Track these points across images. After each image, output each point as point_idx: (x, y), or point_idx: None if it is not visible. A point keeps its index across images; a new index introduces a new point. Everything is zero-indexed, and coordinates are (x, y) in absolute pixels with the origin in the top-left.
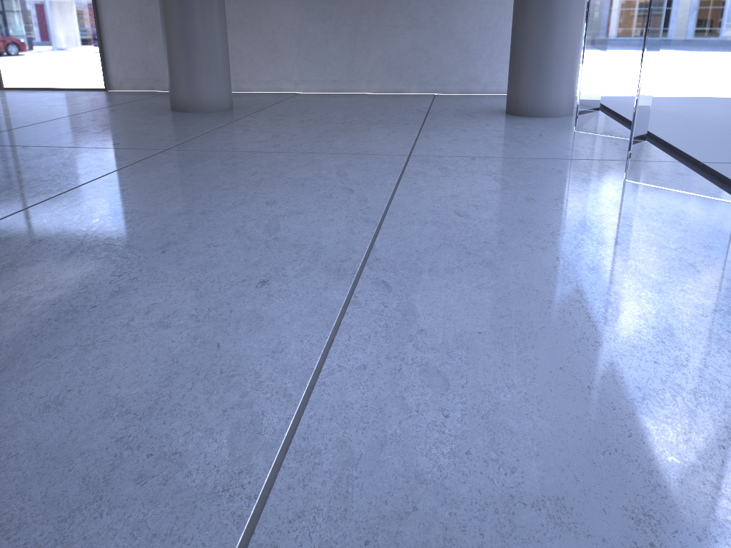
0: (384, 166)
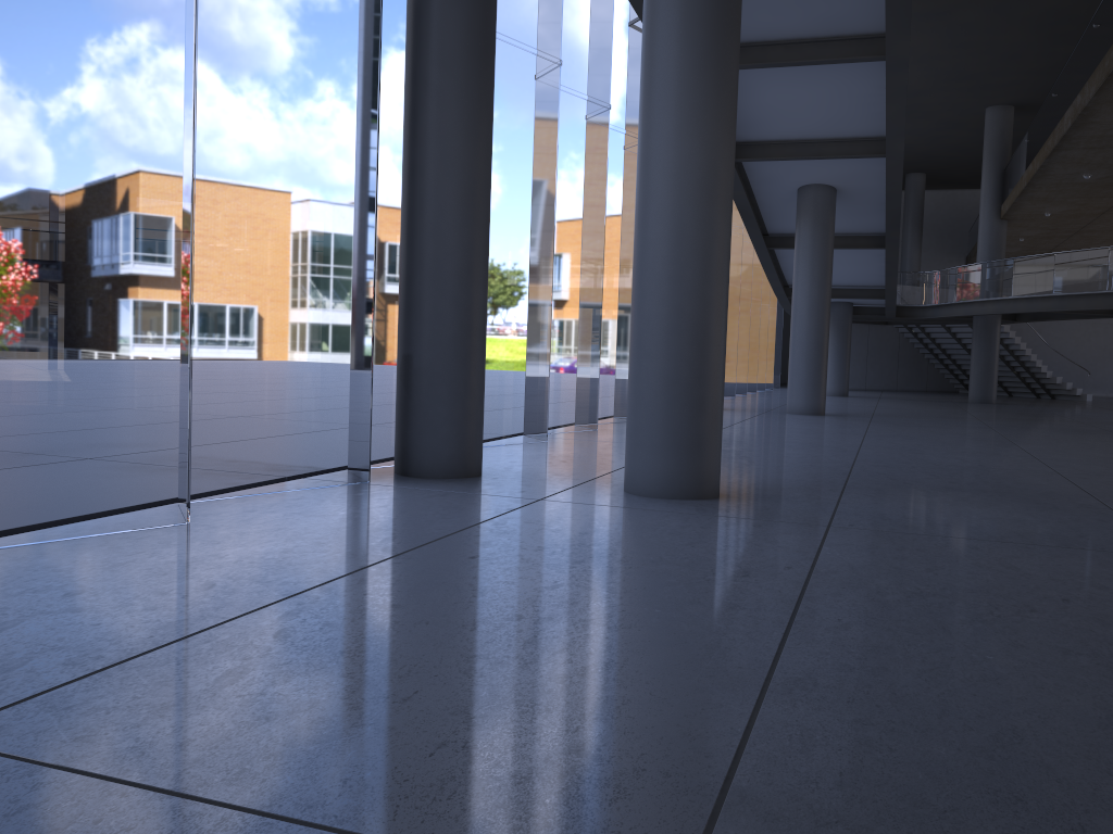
0: (101, 691)
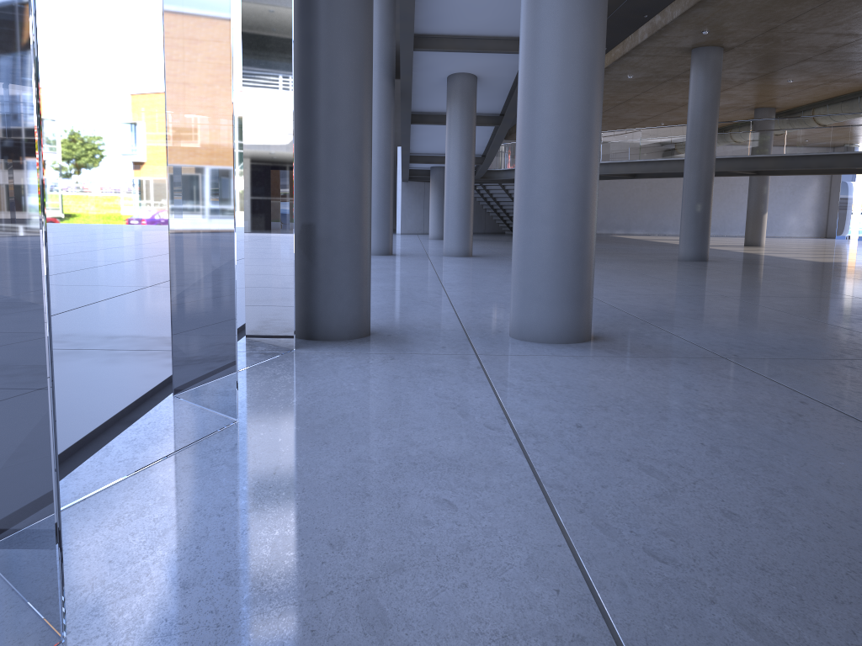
0: None
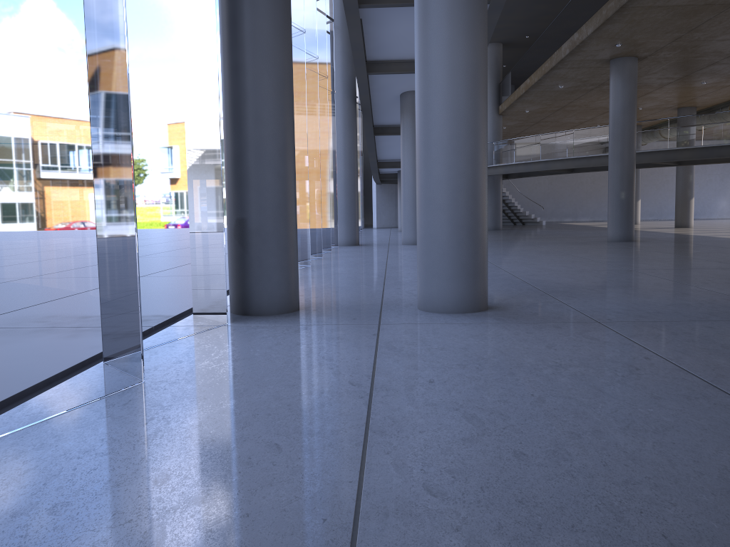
0: None
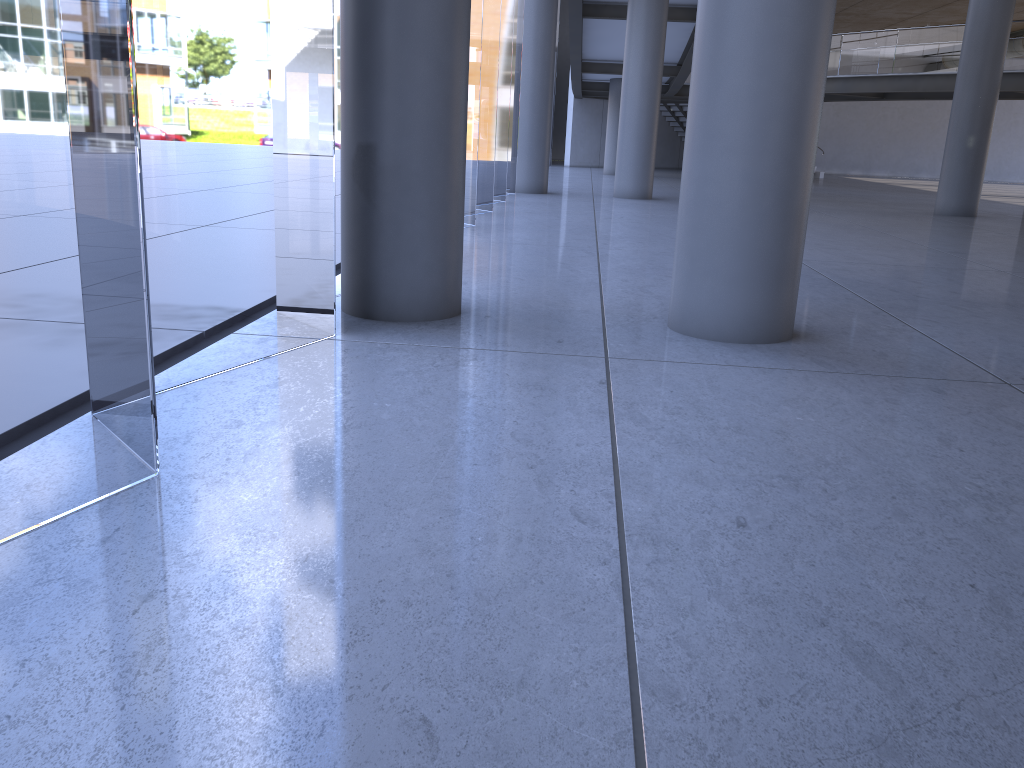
0: None
